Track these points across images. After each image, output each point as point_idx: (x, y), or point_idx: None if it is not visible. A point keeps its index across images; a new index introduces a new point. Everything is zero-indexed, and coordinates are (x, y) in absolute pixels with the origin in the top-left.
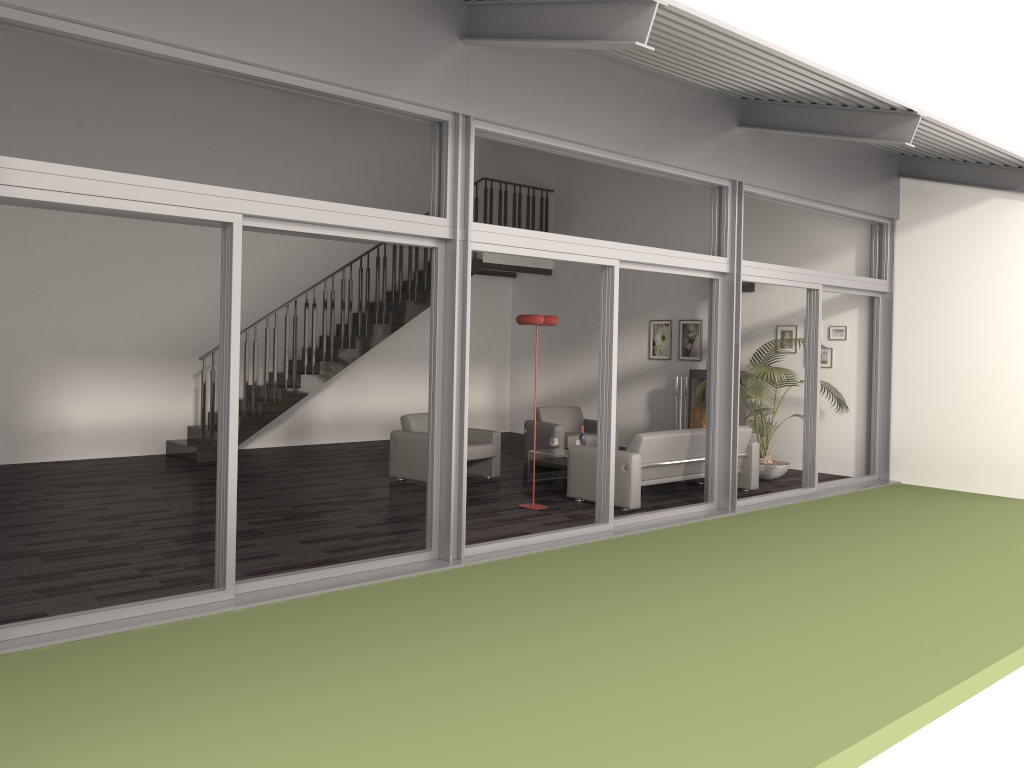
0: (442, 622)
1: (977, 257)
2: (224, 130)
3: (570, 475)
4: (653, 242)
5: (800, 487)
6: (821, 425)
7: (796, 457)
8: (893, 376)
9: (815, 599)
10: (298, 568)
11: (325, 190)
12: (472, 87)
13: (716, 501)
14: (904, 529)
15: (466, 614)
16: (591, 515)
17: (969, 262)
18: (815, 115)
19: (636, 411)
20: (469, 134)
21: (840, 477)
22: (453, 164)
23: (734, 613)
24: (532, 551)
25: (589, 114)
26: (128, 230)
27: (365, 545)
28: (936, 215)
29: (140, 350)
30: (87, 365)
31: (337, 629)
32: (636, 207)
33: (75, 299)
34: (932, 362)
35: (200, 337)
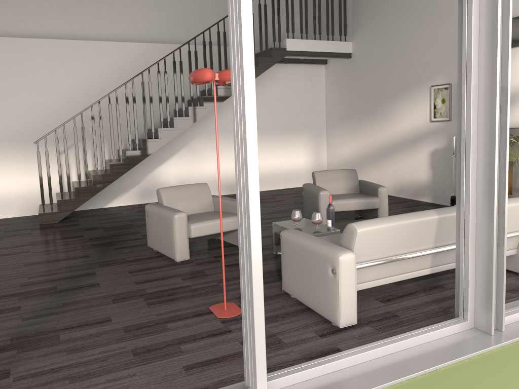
0: None
1: None
2: None
3: (283, 266)
4: (432, 12)
5: None
6: None
7: None
8: None
9: None
10: None
11: (171, 9)
12: None
13: (472, 318)
14: None
15: None
16: (280, 338)
17: None
18: None
19: (420, 168)
20: None
21: None
22: None
23: None
24: None
25: None
26: None
27: None
28: None
29: (9, 138)
30: None
31: None
32: None
33: None
34: None
35: (59, 126)
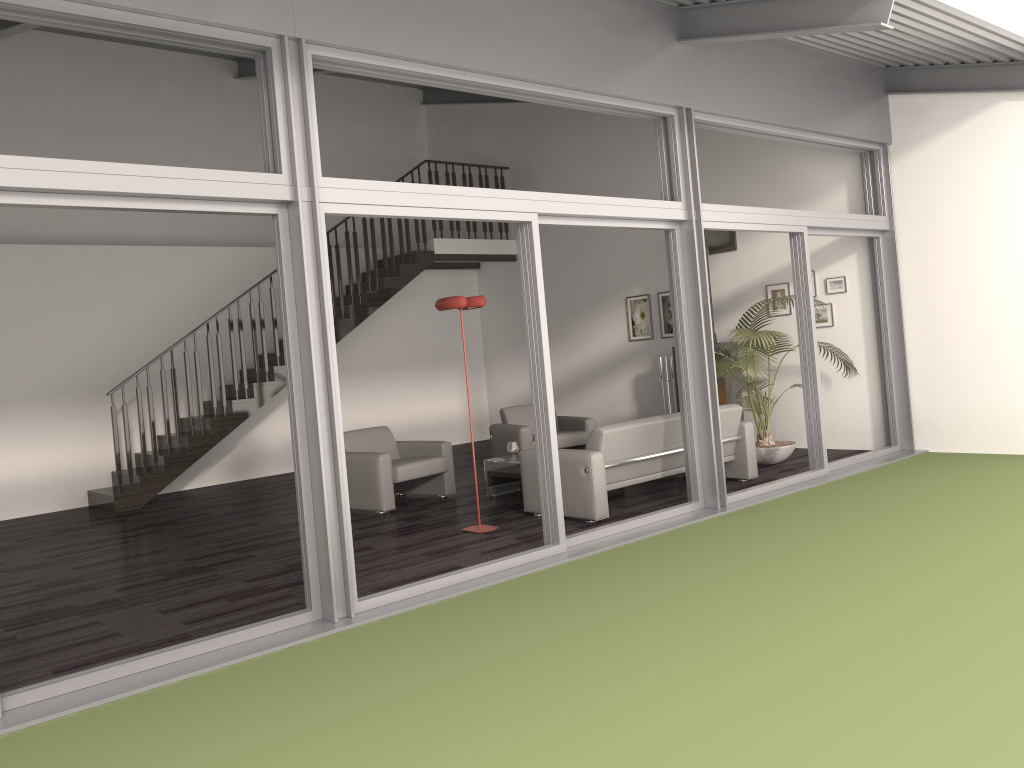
0: (274, 730)
1: (989, 175)
2: (129, 138)
3: (525, 485)
4: None
5: (809, 469)
6: (829, 394)
7: (804, 434)
8: (906, 327)
9: (816, 632)
10: (130, 654)
11: None
12: (299, 1)
13: (702, 499)
14: (935, 511)
15: (316, 711)
16: None
17: (980, 182)
18: (767, 10)
19: (622, 401)
20: (302, 62)
21: (857, 452)
22: (284, 103)
23: (698, 669)
24: (451, 595)
25: (473, 31)
26: (16, 258)
27: (241, 607)
28: (935, 132)
29: (45, 392)
30: None
31: (113, 760)
32: (597, 173)
33: None
34: (950, 305)
35: (116, 370)
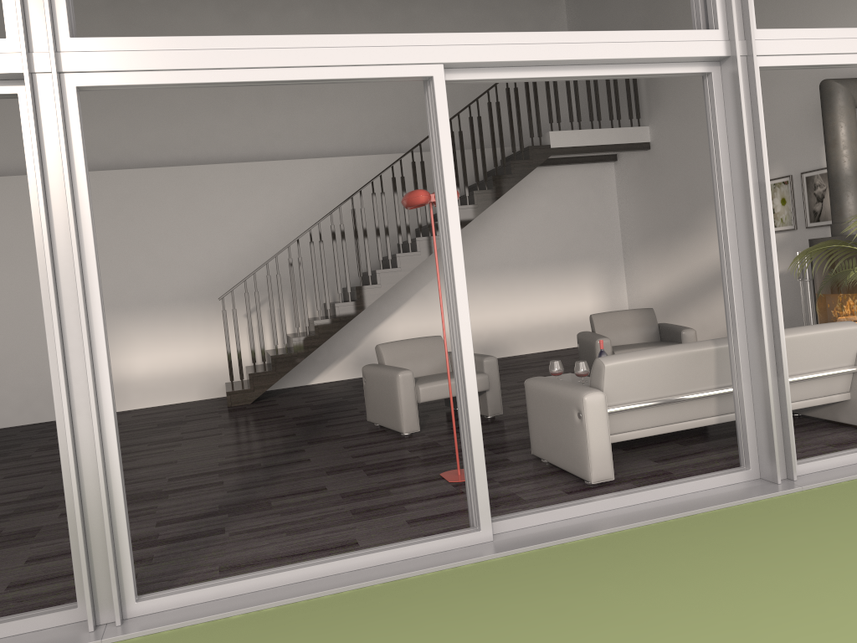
0: None
1: None
2: None
3: (530, 423)
4: None
5: None
6: None
7: None
8: None
9: None
10: None
11: (388, 105)
12: None
13: (755, 466)
14: None
15: None
16: (519, 496)
17: None
18: None
19: None
20: None
21: None
22: None
23: None
24: (266, 605)
25: None
26: (159, 179)
27: None
28: None
29: (186, 296)
30: (136, 317)
31: None
32: None
33: (116, 254)
34: None
35: (247, 276)
